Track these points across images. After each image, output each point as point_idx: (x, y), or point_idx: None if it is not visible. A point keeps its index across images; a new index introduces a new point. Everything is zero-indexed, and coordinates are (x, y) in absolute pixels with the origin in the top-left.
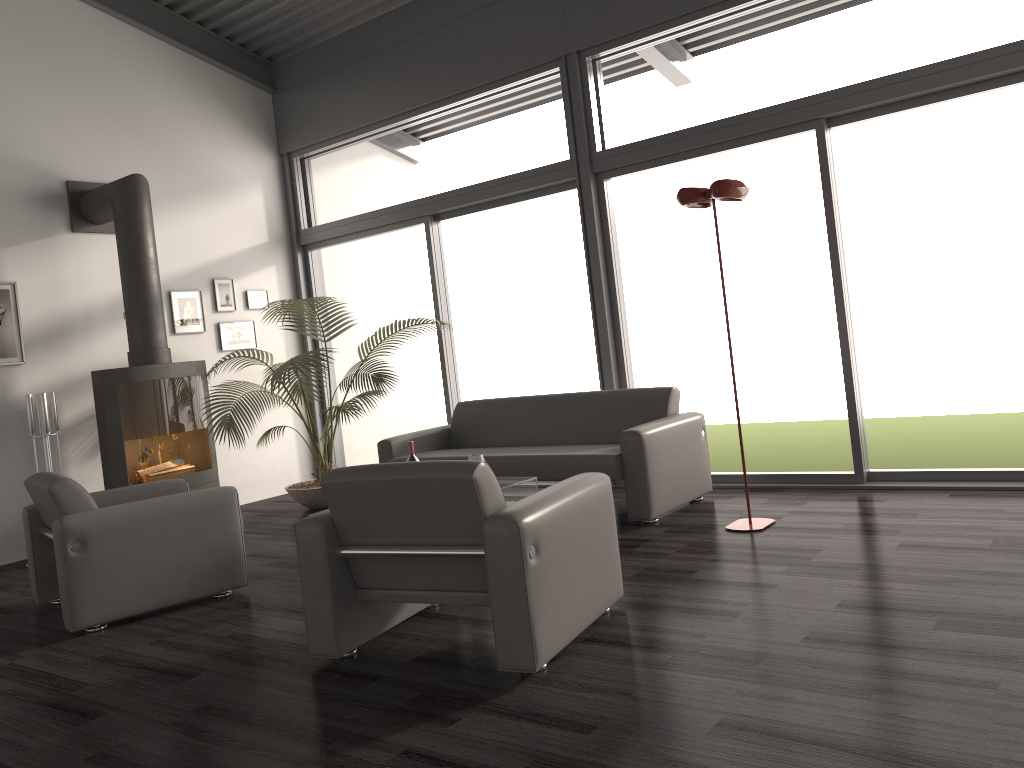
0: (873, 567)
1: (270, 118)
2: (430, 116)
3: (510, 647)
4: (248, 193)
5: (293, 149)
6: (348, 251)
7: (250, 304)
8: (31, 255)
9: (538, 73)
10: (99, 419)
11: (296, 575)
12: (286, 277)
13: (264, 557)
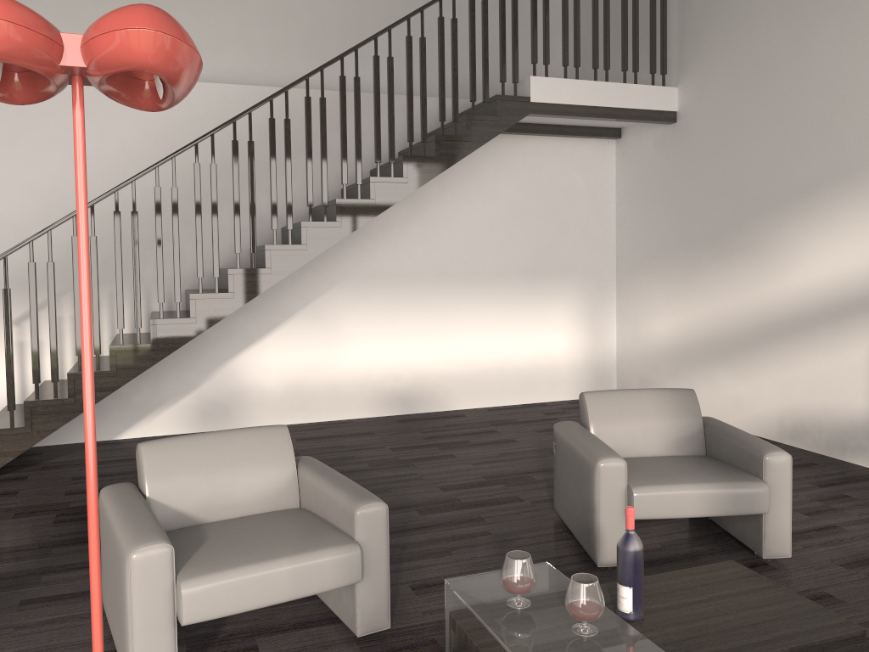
0: None
1: None
2: None
3: None
4: None
5: None
6: None
7: None
8: None
9: None
10: None
11: None
12: None
13: None
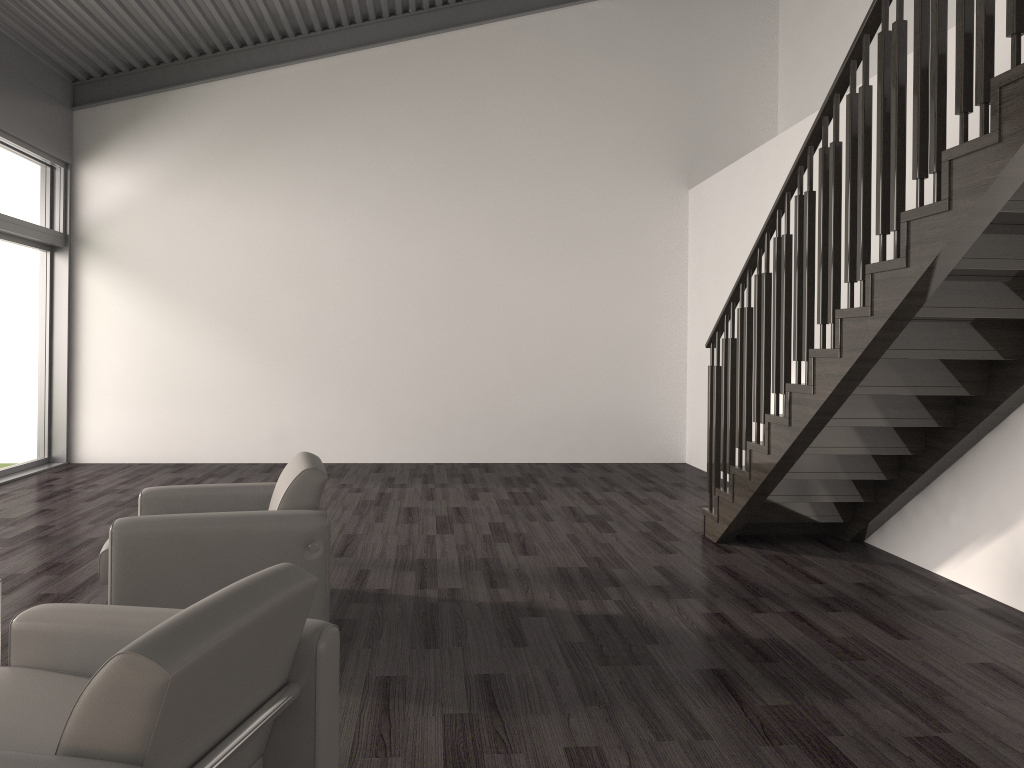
0: (57, 560)
1: None
2: None
3: None
4: None
5: None
6: None
7: None
8: None
9: None
10: None
11: None
12: None
13: None
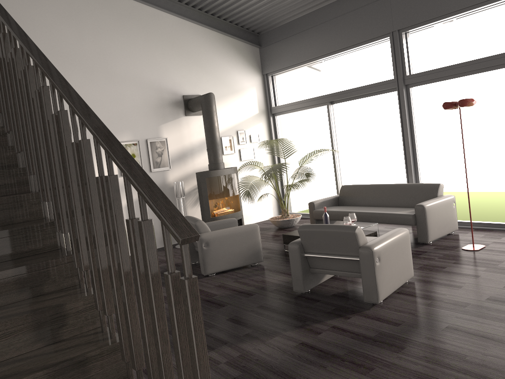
0: None
1: (258, 59)
2: (329, 57)
3: (368, 294)
4: (250, 93)
5: (268, 72)
6: (291, 114)
7: (252, 140)
8: (171, 126)
9: (379, 39)
10: (199, 191)
11: (280, 258)
12: (266, 128)
13: (265, 249)
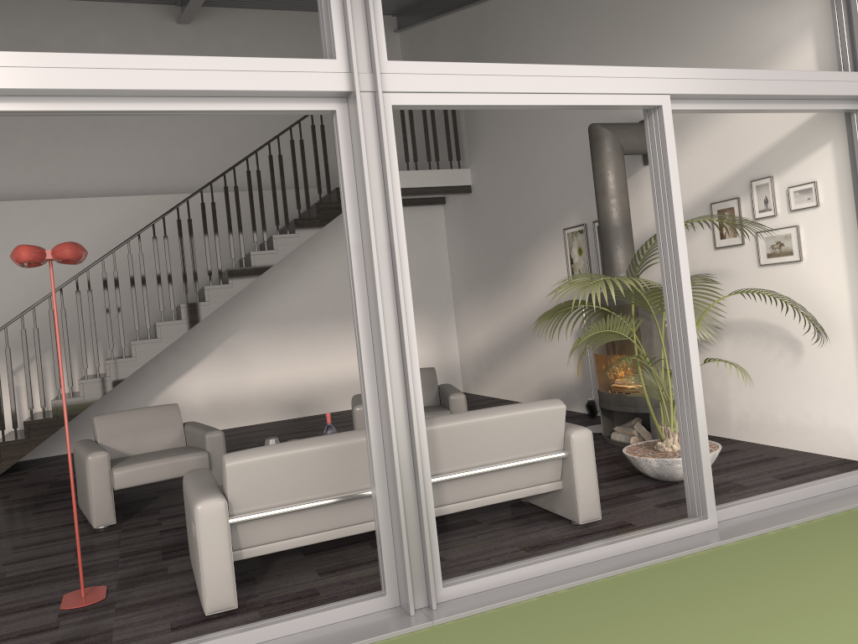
0: None
1: None
2: None
3: None
4: (794, 53)
5: None
6: None
7: (793, 204)
8: None
9: None
10: None
11: None
12: (848, 155)
13: None
